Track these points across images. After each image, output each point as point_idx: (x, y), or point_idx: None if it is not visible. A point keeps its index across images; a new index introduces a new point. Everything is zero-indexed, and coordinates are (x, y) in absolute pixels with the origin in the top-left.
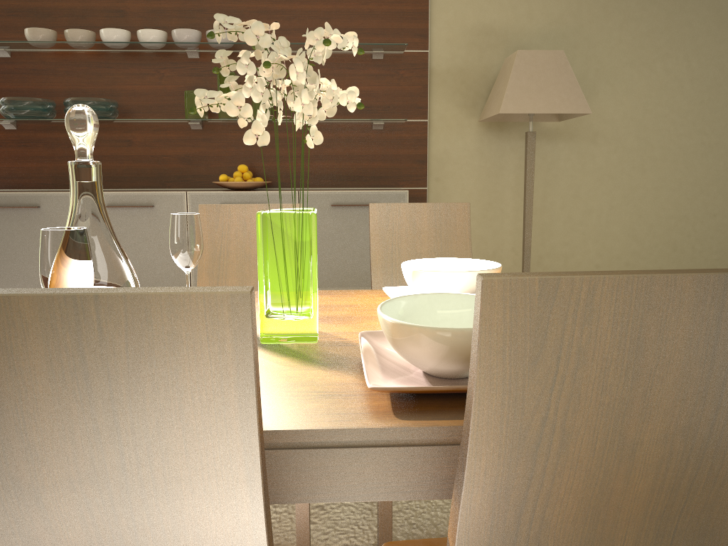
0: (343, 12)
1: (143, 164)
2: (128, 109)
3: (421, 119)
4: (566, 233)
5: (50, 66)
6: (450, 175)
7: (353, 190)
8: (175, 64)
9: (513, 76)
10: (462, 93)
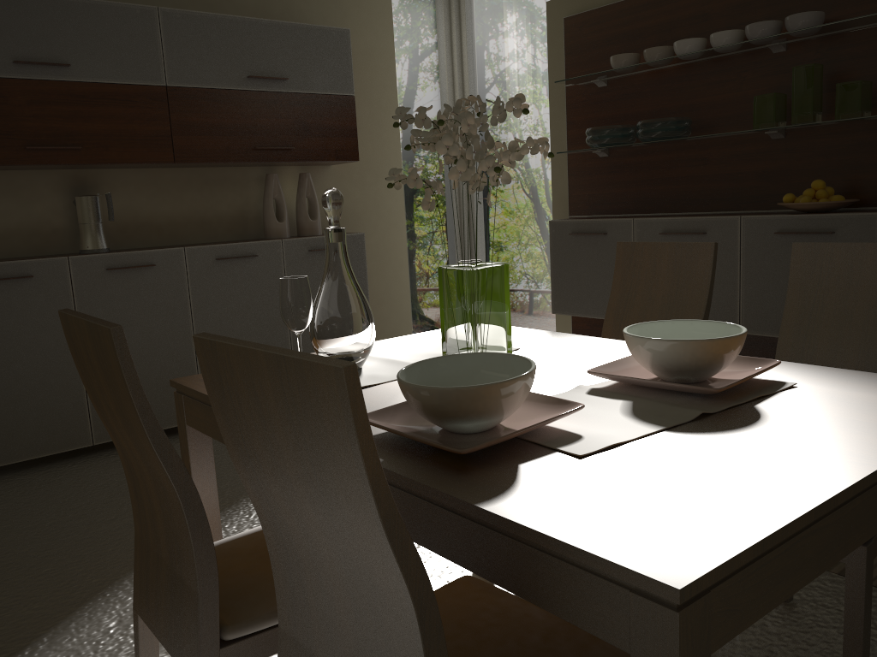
0: None
1: (718, 184)
2: (705, 124)
3: None
4: None
5: (637, 88)
6: None
7: None
8: (758, 63)
9: None
10: None
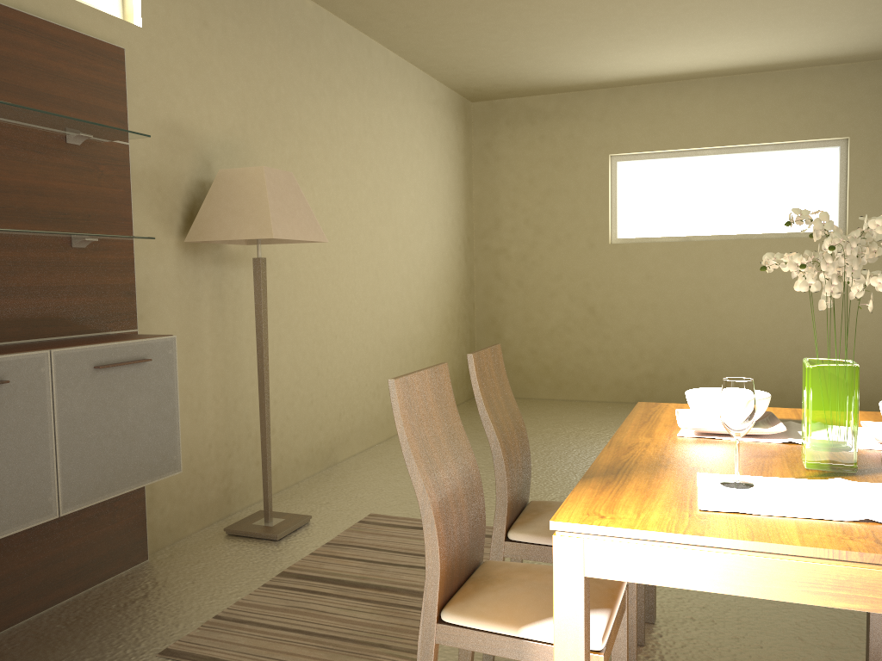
0: (24, 63)
1: None
2: None
3: (126, 234)
4: (252, 370)
5: None
6: (153, 310)
7: (120, 341)
8: None
9: (270, 196)
10: (159, 203)
